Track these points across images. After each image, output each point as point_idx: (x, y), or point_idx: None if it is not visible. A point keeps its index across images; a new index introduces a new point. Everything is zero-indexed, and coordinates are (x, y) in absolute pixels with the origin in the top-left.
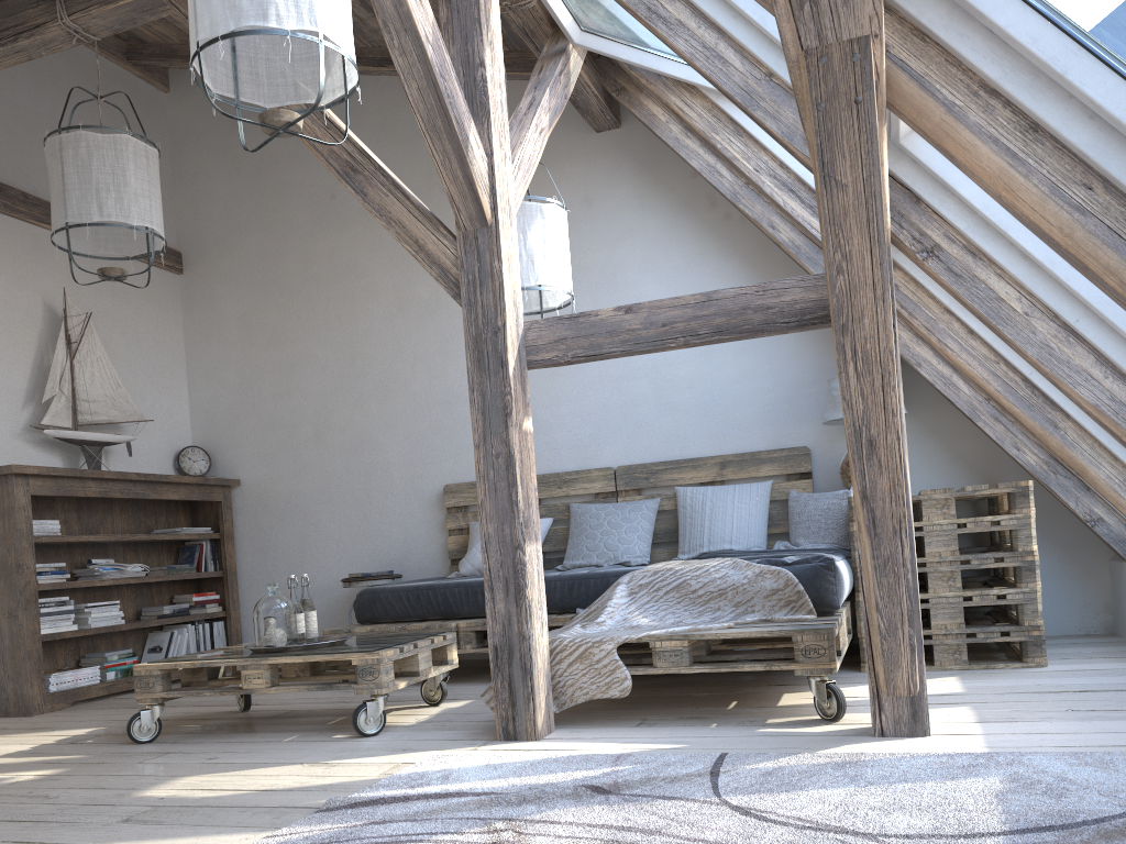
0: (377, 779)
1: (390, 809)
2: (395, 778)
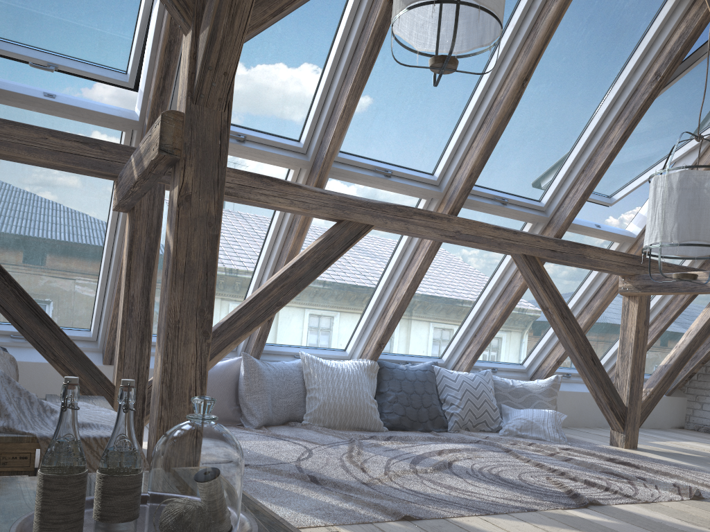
0: (345, 527)
1: (388, 504)
2: (340, 520)
